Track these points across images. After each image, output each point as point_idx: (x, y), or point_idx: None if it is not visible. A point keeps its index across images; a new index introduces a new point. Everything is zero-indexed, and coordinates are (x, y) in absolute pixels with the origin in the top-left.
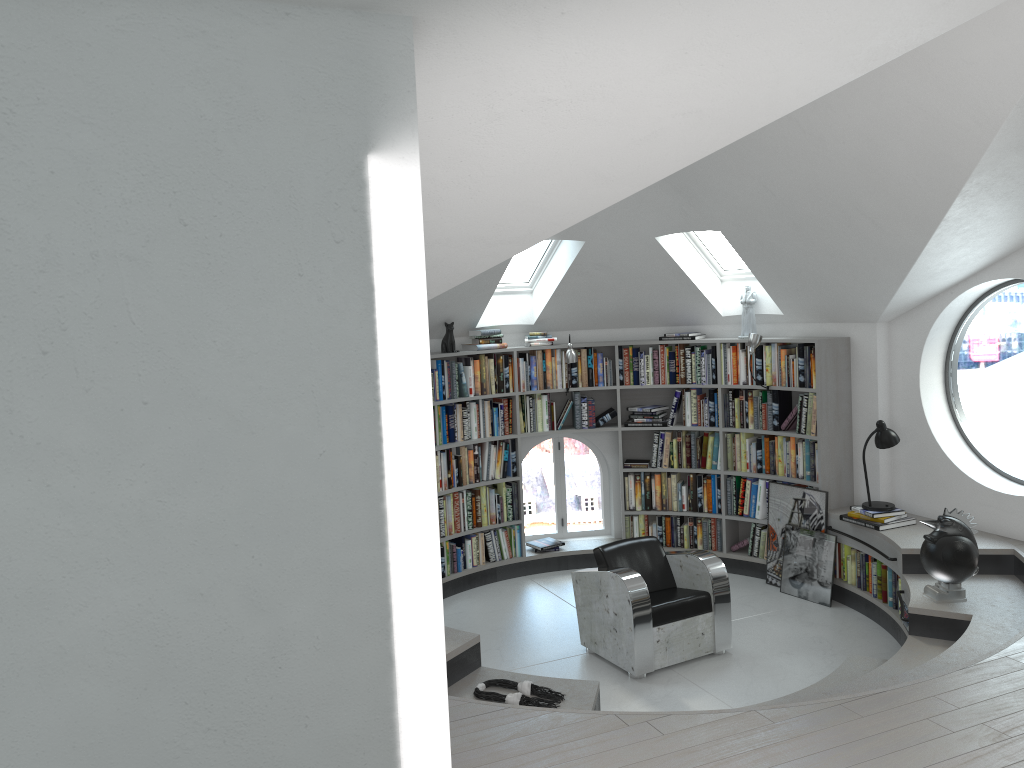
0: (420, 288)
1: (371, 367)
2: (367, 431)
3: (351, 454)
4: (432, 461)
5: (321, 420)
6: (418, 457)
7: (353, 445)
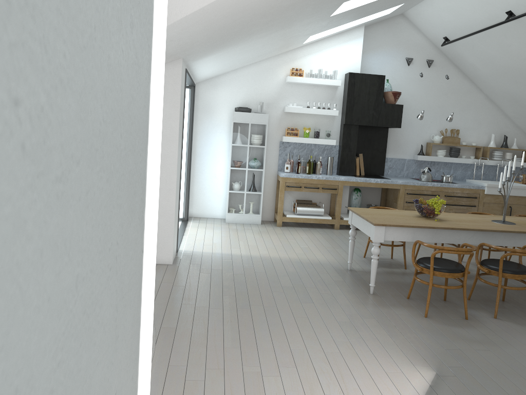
0: (164, 50)
1: (143, 188)
2: (136, 315)
3: (128, 373)
4: (152, 329)
5: (117, 323)
6: (149, 330)
7: (129, 353)
